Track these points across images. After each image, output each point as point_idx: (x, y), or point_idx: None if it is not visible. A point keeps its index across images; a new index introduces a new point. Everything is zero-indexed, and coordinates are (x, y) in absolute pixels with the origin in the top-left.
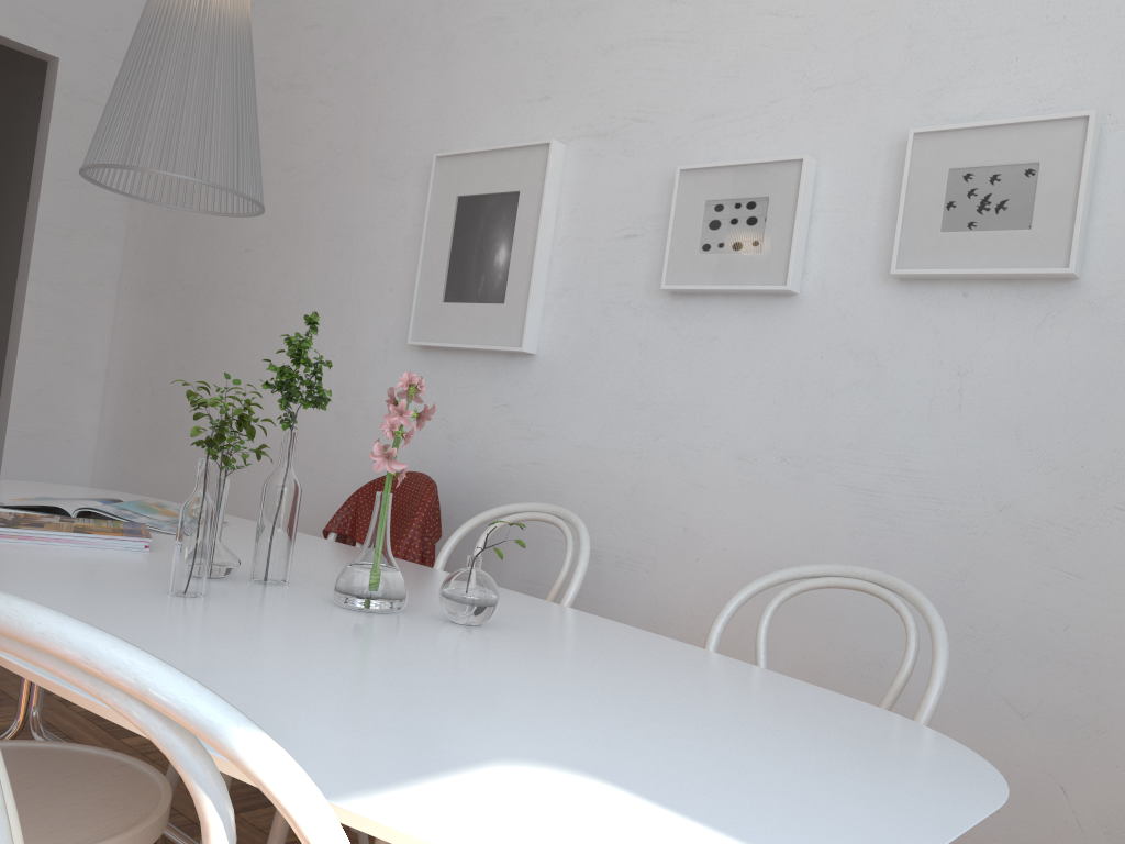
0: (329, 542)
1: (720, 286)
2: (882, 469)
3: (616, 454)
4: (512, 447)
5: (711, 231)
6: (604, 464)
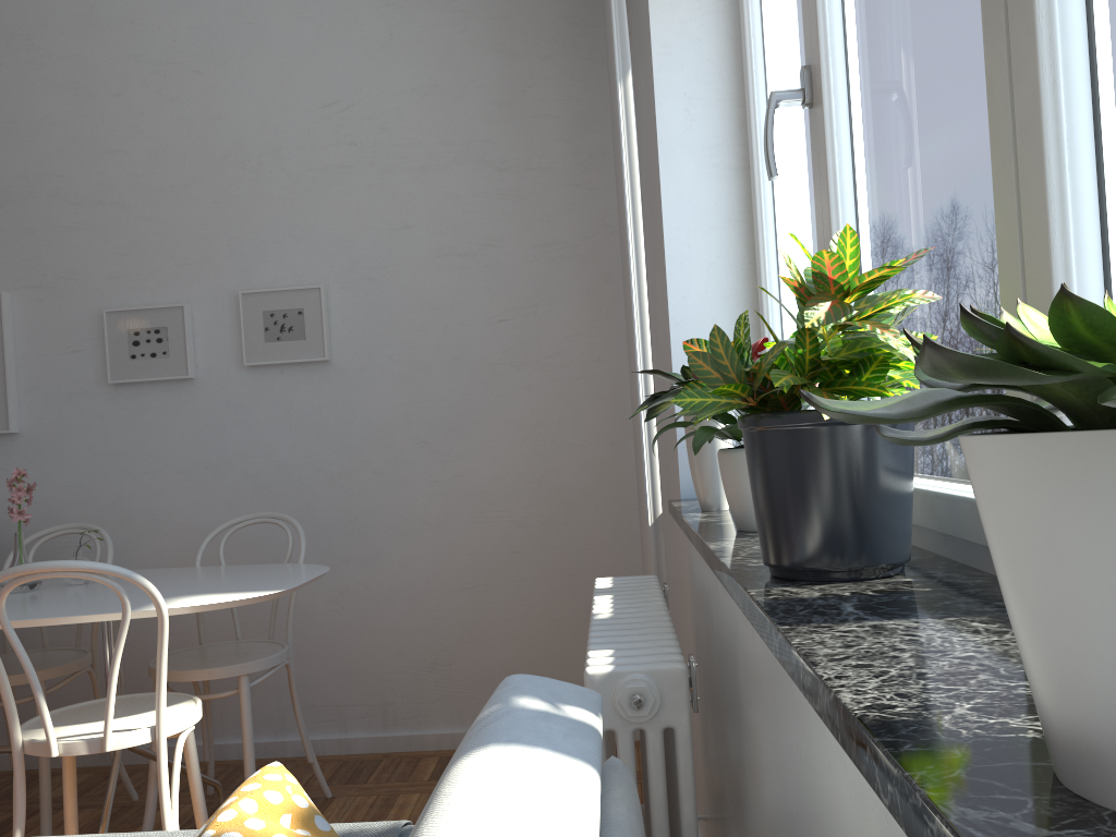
0: None
1: (148, 378)
2: (260, 463)
3: (98, 485)
4: None
5: (135, 347)
6: (90, 493)
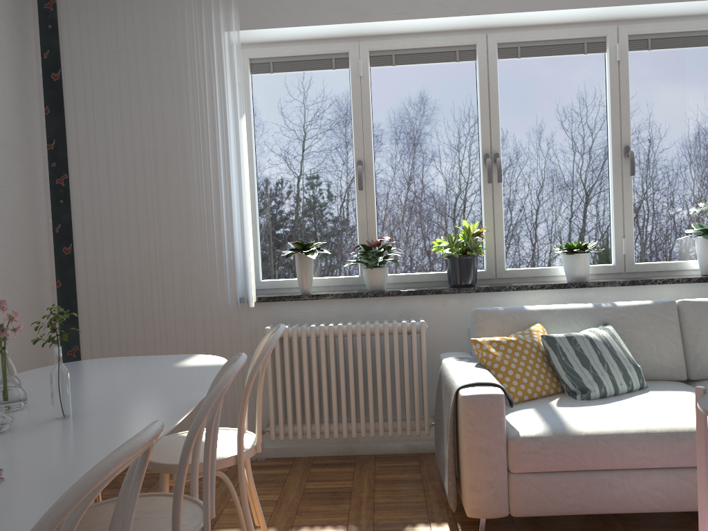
0: None
1: None
2: None
3: None
4: None
5: None
6: None
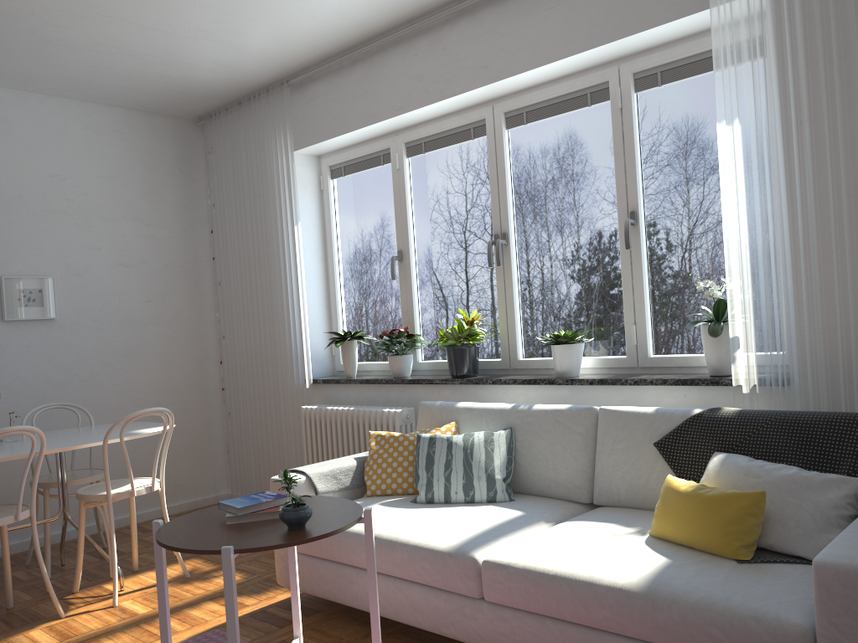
0: None
1: None
2: (10, 378)
3: None
4: None
5: None
6: None
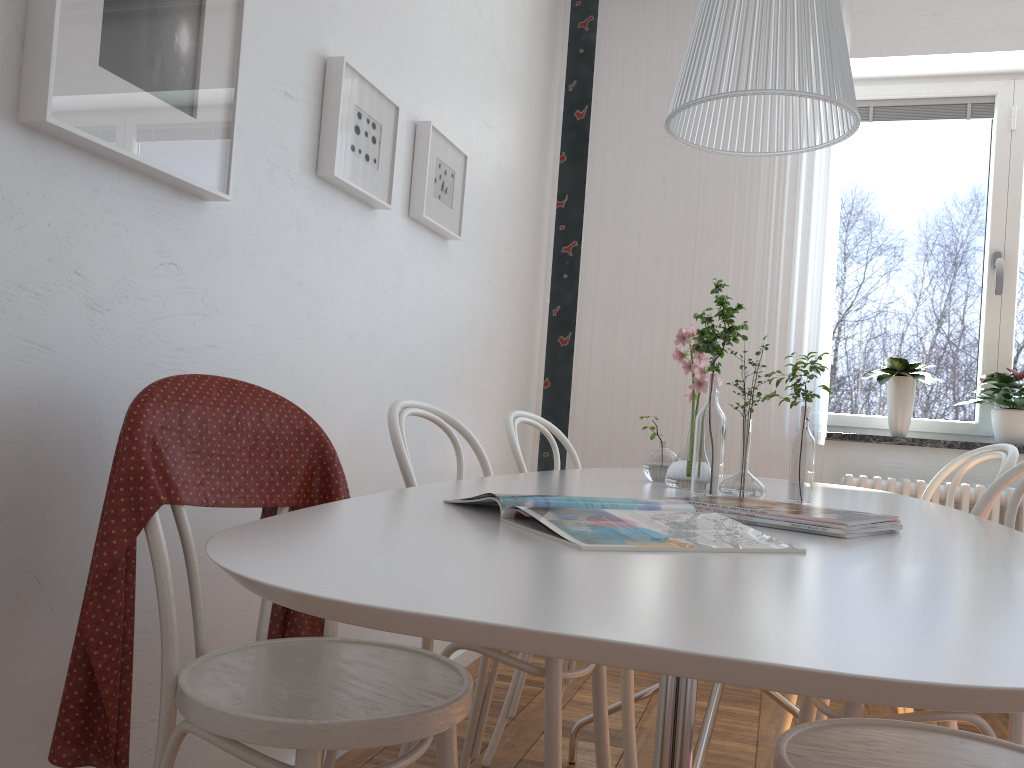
0: (437, 486)
1: (364, 190)
2: (401, 344)
3: (281, 334)
4: (185, 325)
5: (360, 136)
6: (273, 345)
